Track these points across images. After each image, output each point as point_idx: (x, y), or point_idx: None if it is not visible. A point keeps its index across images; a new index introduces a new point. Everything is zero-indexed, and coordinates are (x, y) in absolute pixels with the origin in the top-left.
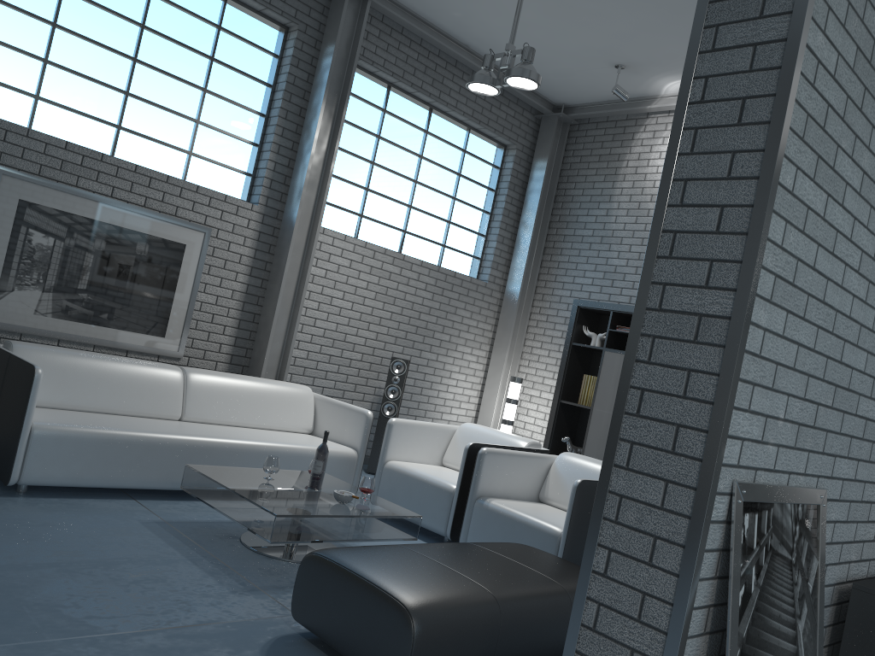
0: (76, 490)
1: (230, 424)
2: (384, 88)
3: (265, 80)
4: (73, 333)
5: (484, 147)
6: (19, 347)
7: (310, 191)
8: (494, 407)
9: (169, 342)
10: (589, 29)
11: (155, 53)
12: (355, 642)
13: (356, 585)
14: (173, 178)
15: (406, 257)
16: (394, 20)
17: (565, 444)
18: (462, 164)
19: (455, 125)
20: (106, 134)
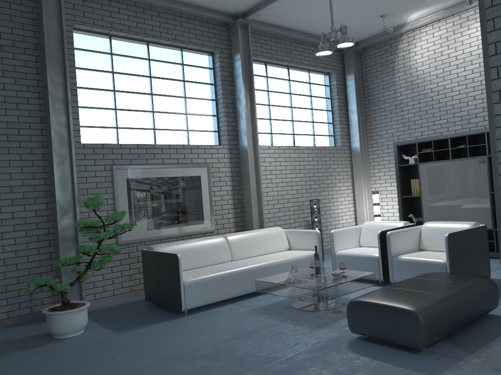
0: (205, 306)
1: (253, 256)
2: (263, 65)
3: (209, 82)
4: (165, 234)
5: (318, 77)
6: (156, 247)
7: (249, 130)
8: (364, 210)
9: (207, 225)
10: (364, 3)
11: (159, 87)
12: (391, 333)
13: (383, 308)
14: (185, 145)
15: (299, 147)
16: (261, 30)
17: (410, 218)
18: (310, 90)
19: (301, 72)
20: (150, 134)
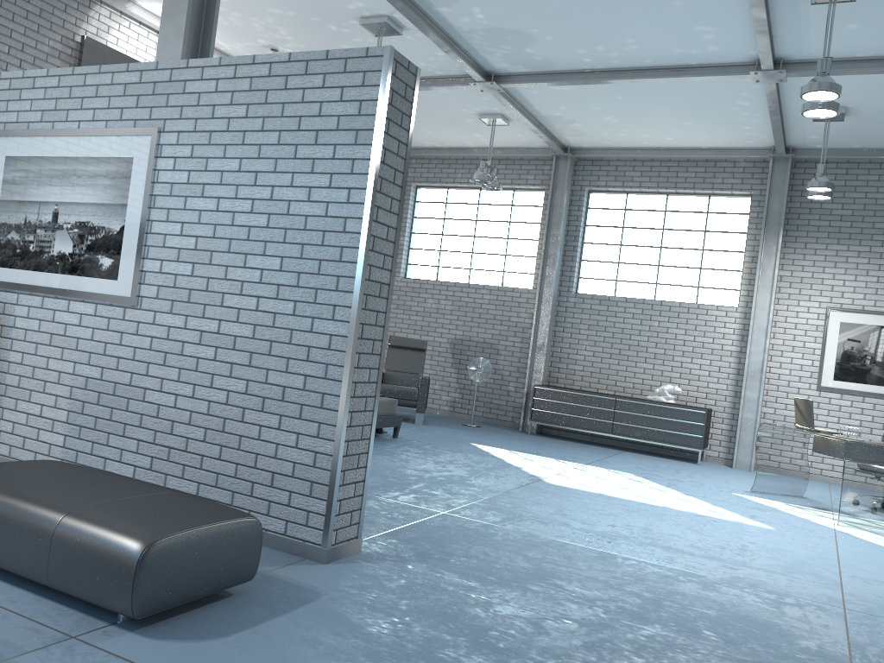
0: None
1: None
2: None
3: None
4: None
5: None
6: None
7: None
8: None
9: None
10: None
11: None
12: (220, 575)
13: (215, 532)
14: None
15: None
16: None
17: None
18: None
19: None
20: None
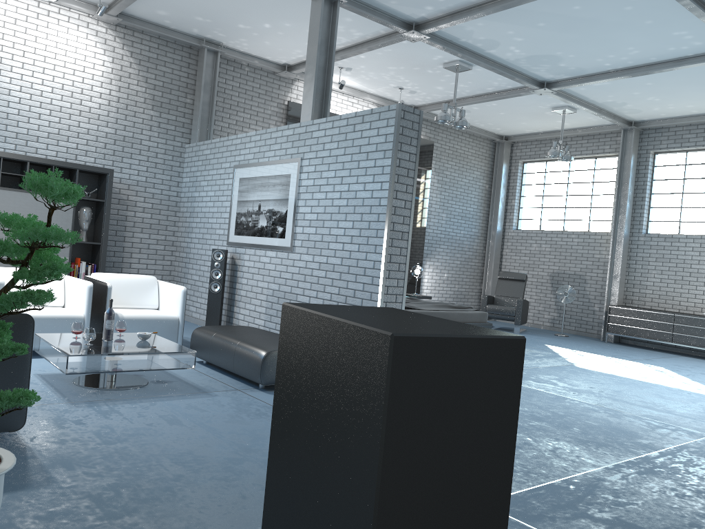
0: None
1: None
2: None
3: None
4: None
5: None
6: None
7: None
8: None
9: None
10: None
11: None
12: None
13: None
14: None
15: None
16: None
17: None
18: None
19: None
20: None
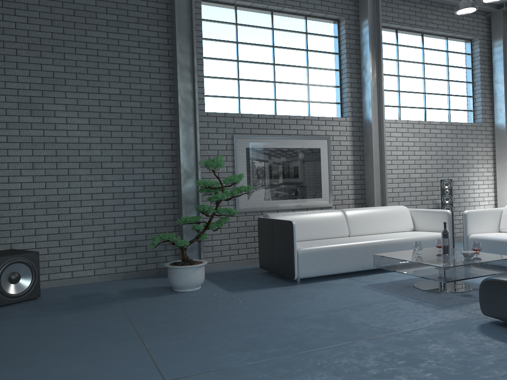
0: (319, 278)
1: (372, 234)
2: (393, 33)
3: (333, 51)
4: (282, 205)
5: (457, 45)
6: (271, 216)
7: (374, 101)
8: None
9: (324, 200)
10: None
11: (281, 57)
12: None
13: None
14: (306, 117)
15: (431, 122)
16: None
17: None
18: (448, 59)
19: (438, 39)
20: (270, 105)
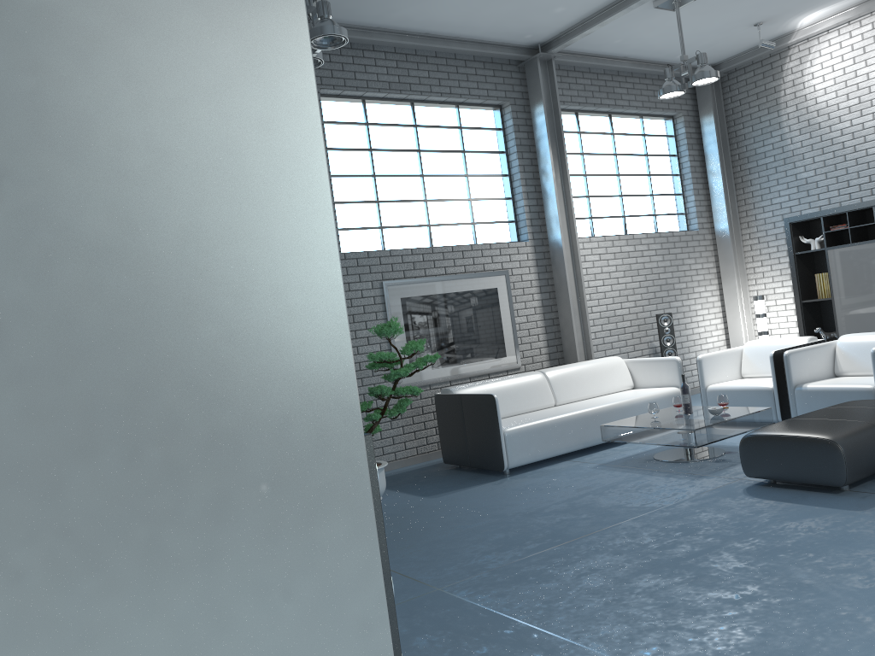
0: (530, 465)
1: (584, 399)
2: (573, 116)
3: (498, 150)
4: (456, 374)
5: (656, 125)
6: (455, 390)
7: (561, 217)
8: (741, 326)
9: (510, 359)
10: (729, 11)
11: (431, 165)
12: (802, 471)
13: (789, 441)
14: (474, 246)
15: (634, 236)
16: (569, 65)
17: (817, 334)
18: (646, 146)
19: (630, 119)
20: (423, 233)
